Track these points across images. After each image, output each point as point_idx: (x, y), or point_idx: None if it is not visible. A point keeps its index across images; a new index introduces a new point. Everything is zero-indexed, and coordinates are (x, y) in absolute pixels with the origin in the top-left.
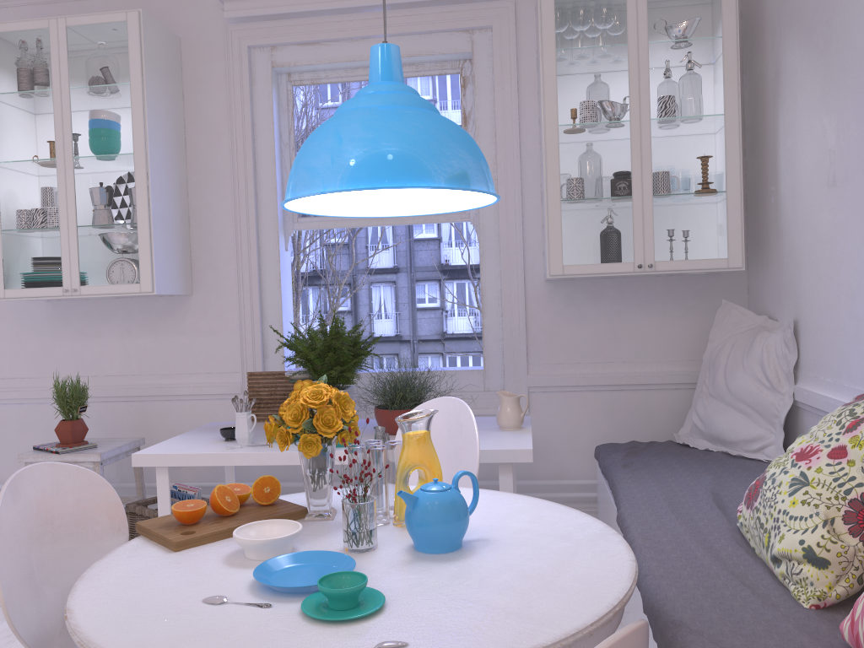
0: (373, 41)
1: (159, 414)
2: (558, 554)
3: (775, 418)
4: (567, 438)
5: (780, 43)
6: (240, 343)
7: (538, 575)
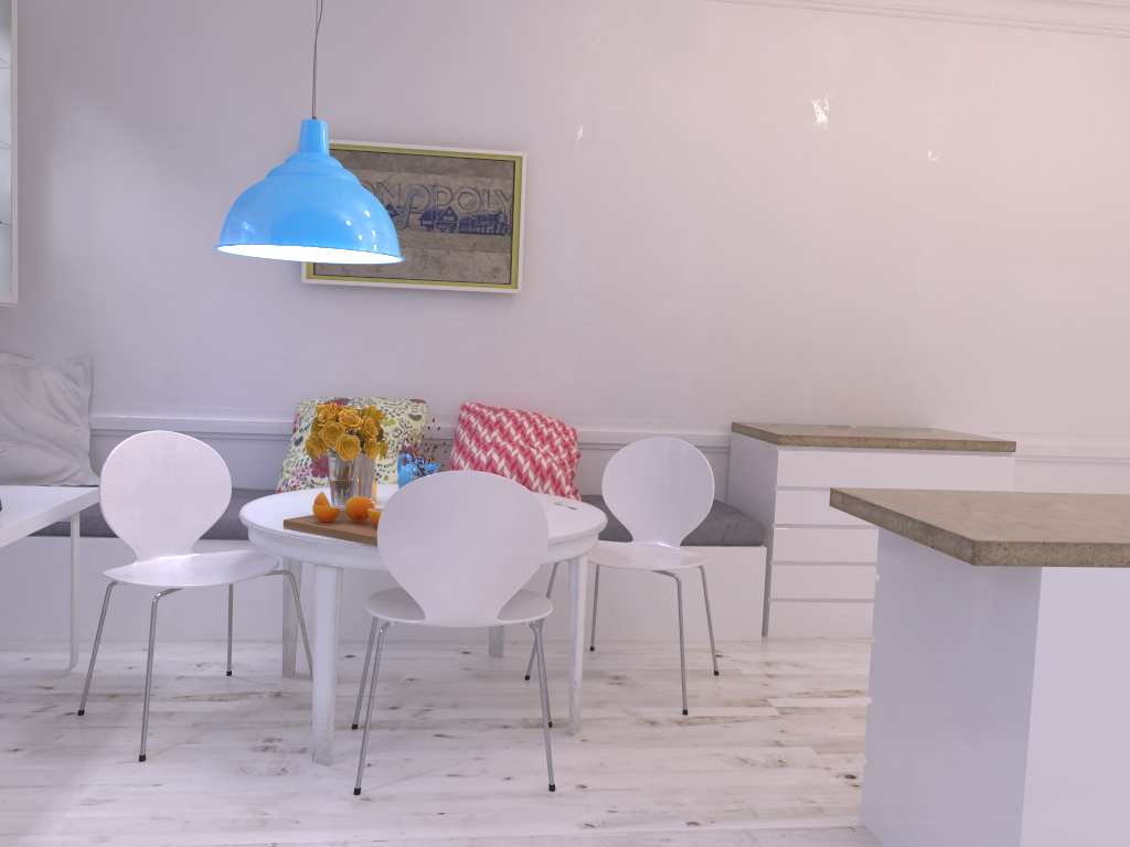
0: None
1: None
2: None
3: (76, 447)
4: None
5: (61, 100)
6: None
7: None
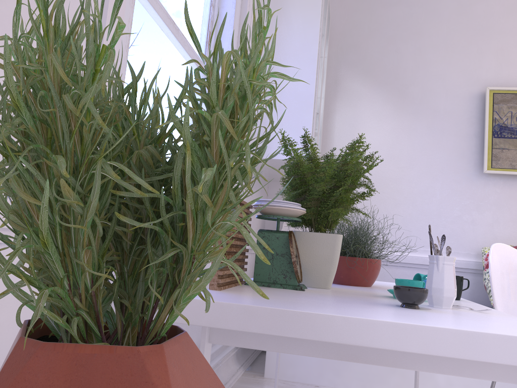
0: None
1: None
2: None
3: None
4: None
5: (343, 75)
6: None
7: None
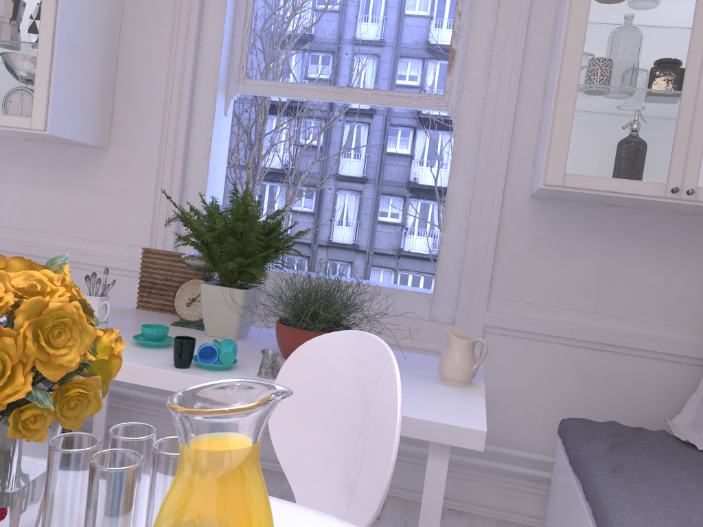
0: None
1: None
2: None
3: None
4: (522, 397)
5: None
6: (153, 214)
7: None
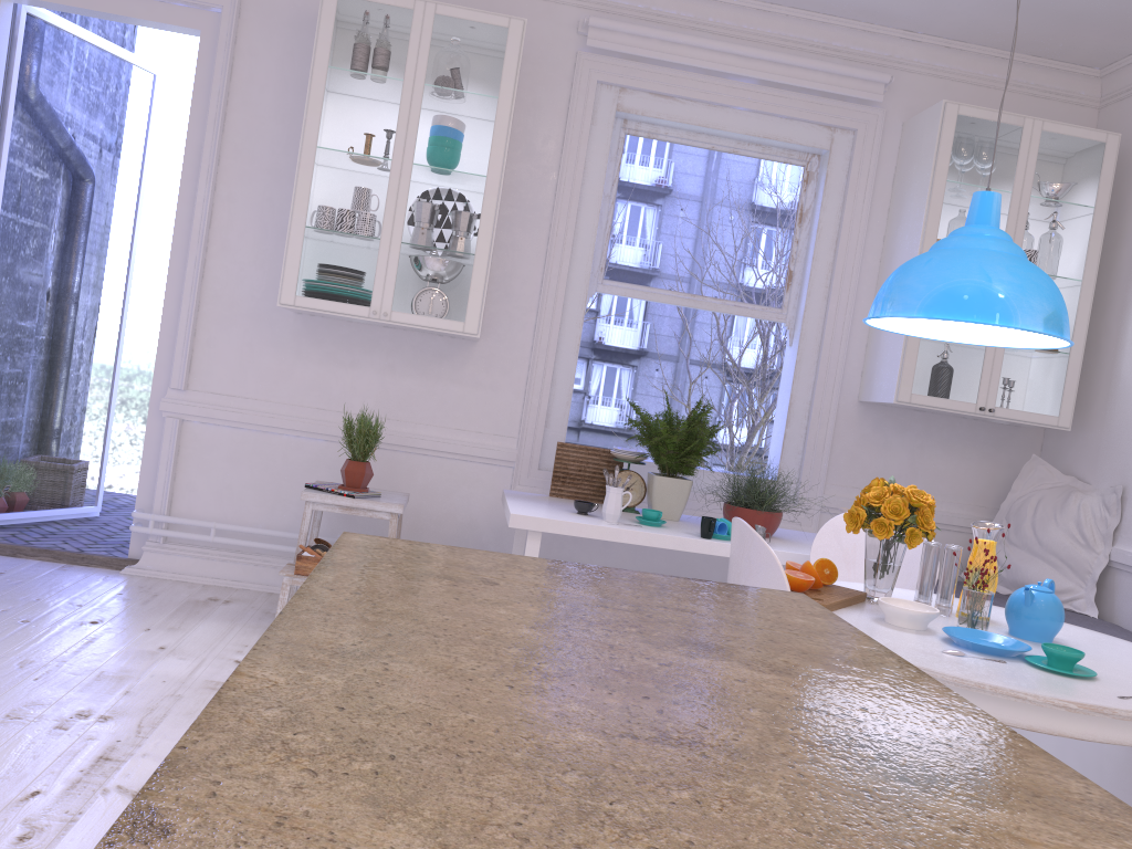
0: (731, 112)
1: (410, 469)
2: None
3: (1087, 574)
4: None
5: None
6: (525, 406)
7: None
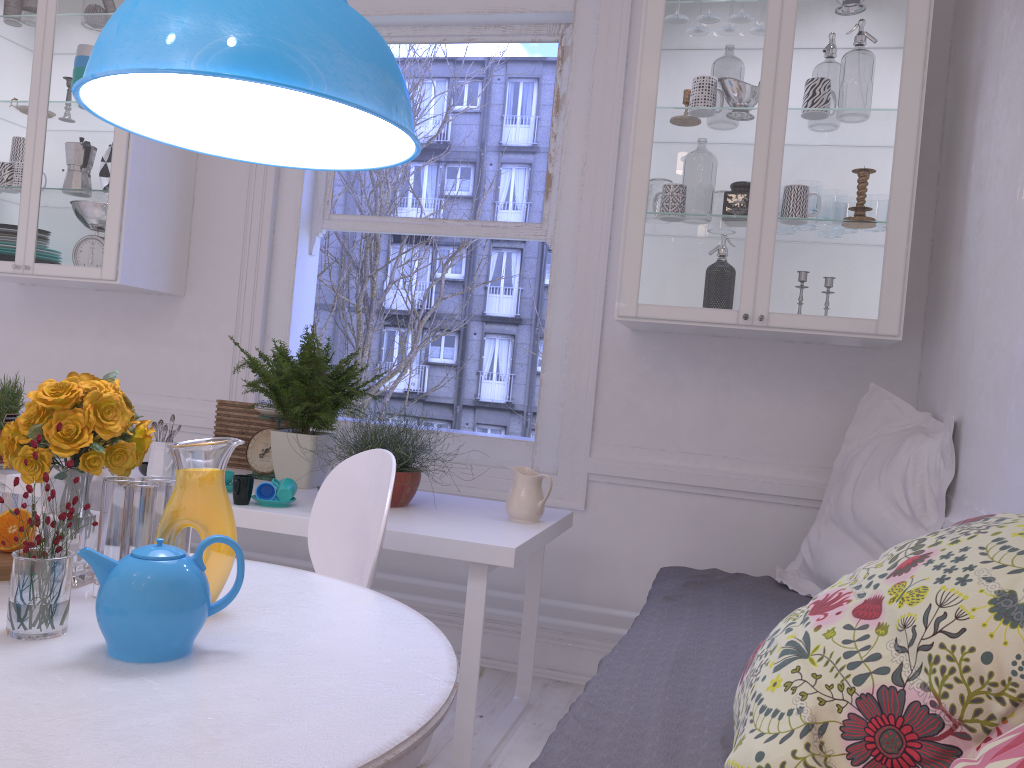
0: None
1: None
2: (305, 698)
3: None
4: (633, 552)
5: (991, 6)
6: (232, 365)
7: (219, 725)
